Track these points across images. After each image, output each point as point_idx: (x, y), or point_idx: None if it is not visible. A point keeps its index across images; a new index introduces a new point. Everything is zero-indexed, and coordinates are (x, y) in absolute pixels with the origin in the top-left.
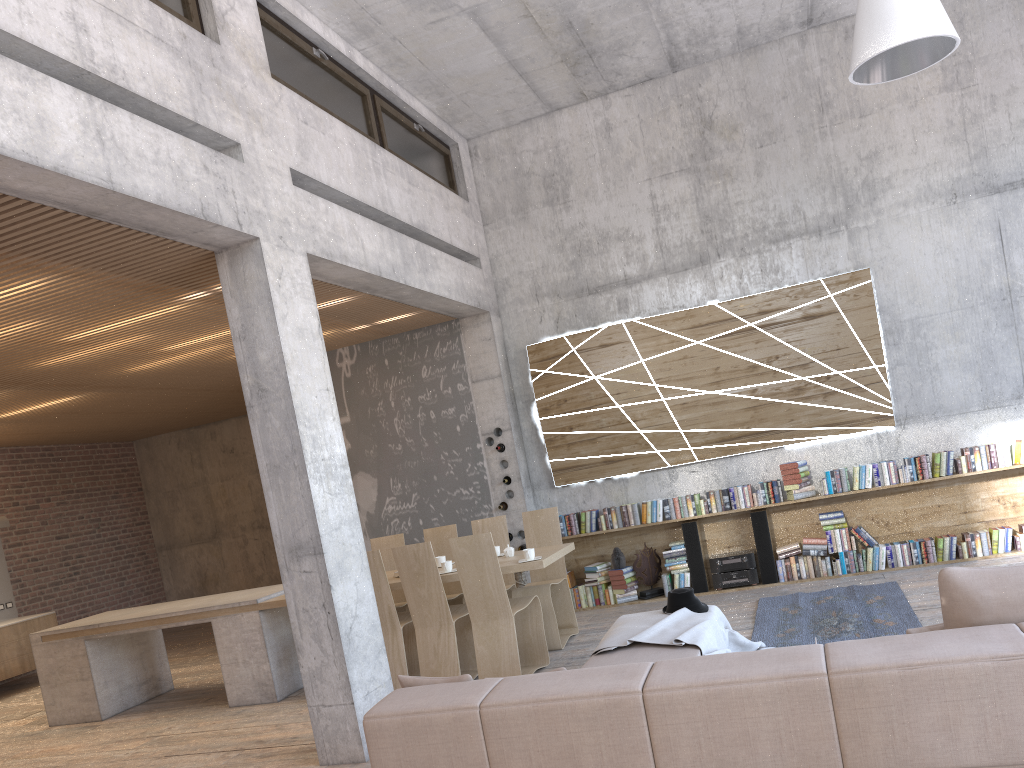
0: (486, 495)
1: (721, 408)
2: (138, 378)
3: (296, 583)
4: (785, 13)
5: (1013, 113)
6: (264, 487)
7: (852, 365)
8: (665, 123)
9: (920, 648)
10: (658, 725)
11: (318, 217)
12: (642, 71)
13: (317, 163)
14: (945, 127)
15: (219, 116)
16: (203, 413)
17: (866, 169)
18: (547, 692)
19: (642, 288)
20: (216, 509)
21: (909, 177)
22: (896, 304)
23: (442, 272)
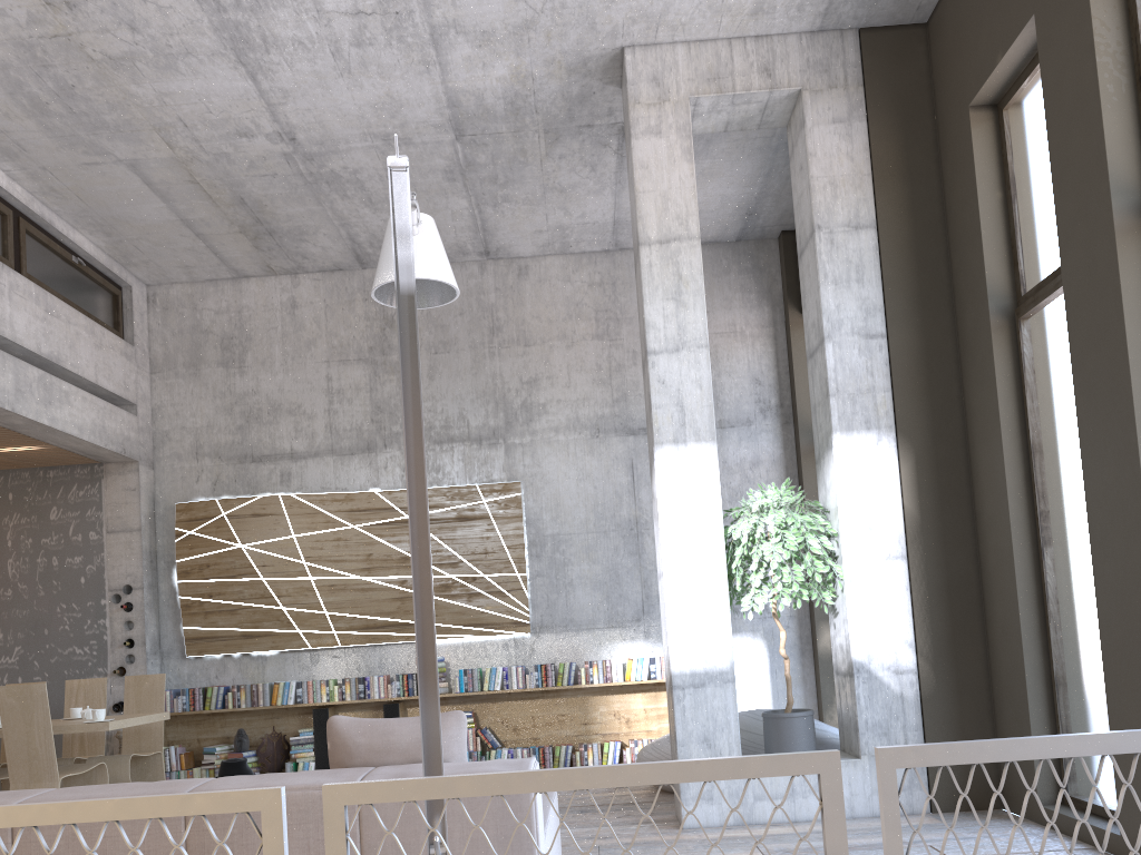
0: (103, 657)
1: (369, 595)
2: None
3: None
4: (461, 240)
5: None
6: None
7: (497, 570)
8: (350, 312)
9: (278, 780)
10: (22, 842)
11: None
12: (330, 260)
13: None
14: (595, 369)
15: None
16: None
17: (526, 392)
18: None
19: (307, 464)
20: None
21: (562, 407)
22: (541, 519)
23: (75, 409)
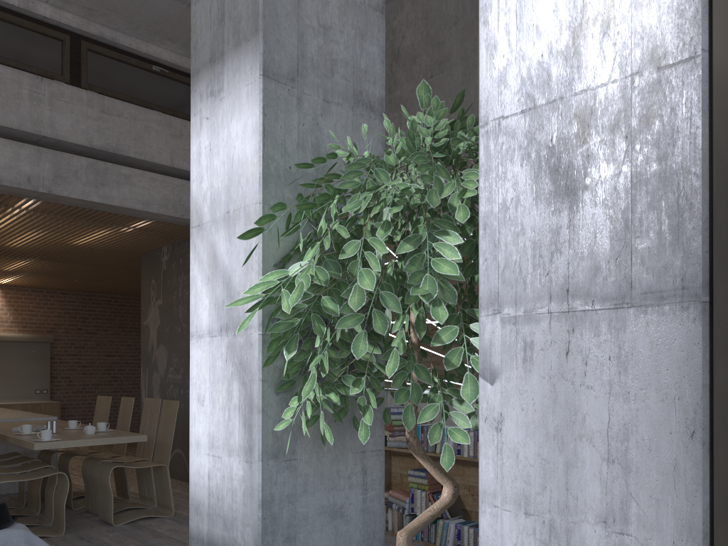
0: None
1: None
2: (37, 253)
3: None
4: None
5: None
6: None
7: None
8: None
9: None
10: None
11: None
12: None
13: None
14: None
15: None
16: None
17: None
18: None
19: None
20: None
21: None
22: None
23: (138, 188)
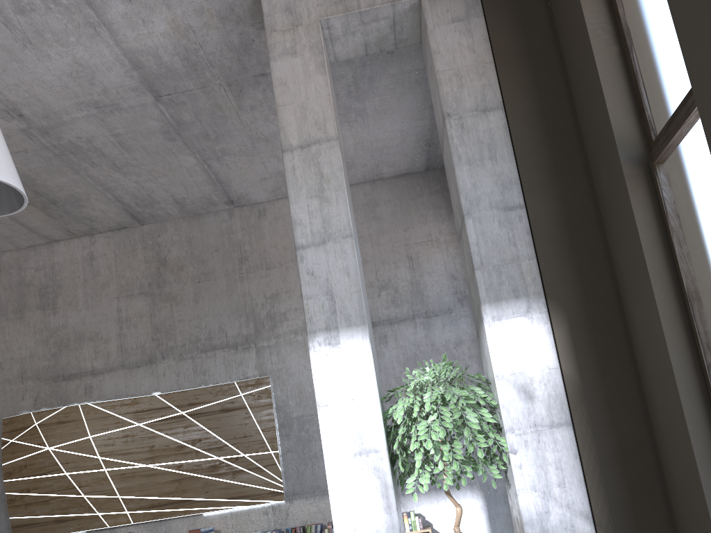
0: None
1: (153, 479)
2: None
3: None
4: (206, 193)
5: (366, 277)
6: None
7: (255, 450)
8: (133, 259)
9: None
10: None
11: None
12: (112, 220)
13: None
14: None
15: None
16: None
17: (270, 305)
18: None
19: (104, 378)
20: None
21: (298, 313)
22: (288, 404)
23: None
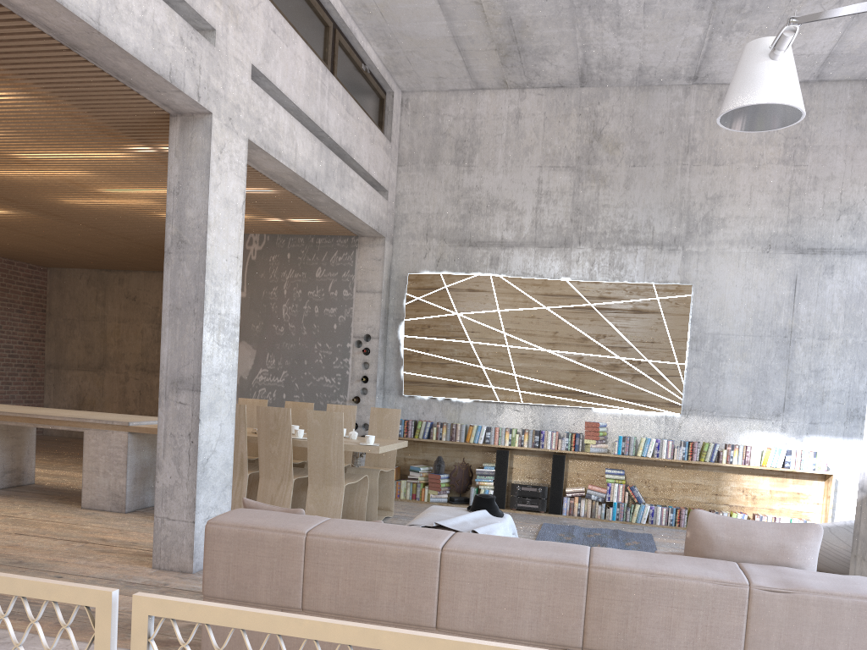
0: (344, 387)
1: (551, 365)
2: (69, 210)
3: (170, 411)
4: (678, 65)
5: (827, 195)
6: (163, 323)
7: (660, 358)
8: (564, 125)
9: (662, 563)
10: (447, 579)
11: (265, 113)
12: (557, 78)
13: (275, 68)
14: (775, 191)
15: (204, 1)
16: (117, 259)
17: (709, 207)
18: (365, 534)
19: (513, 252)
20: (107, 345)
21: (739, 222)
22: (705, 319)
23: (355, 192)
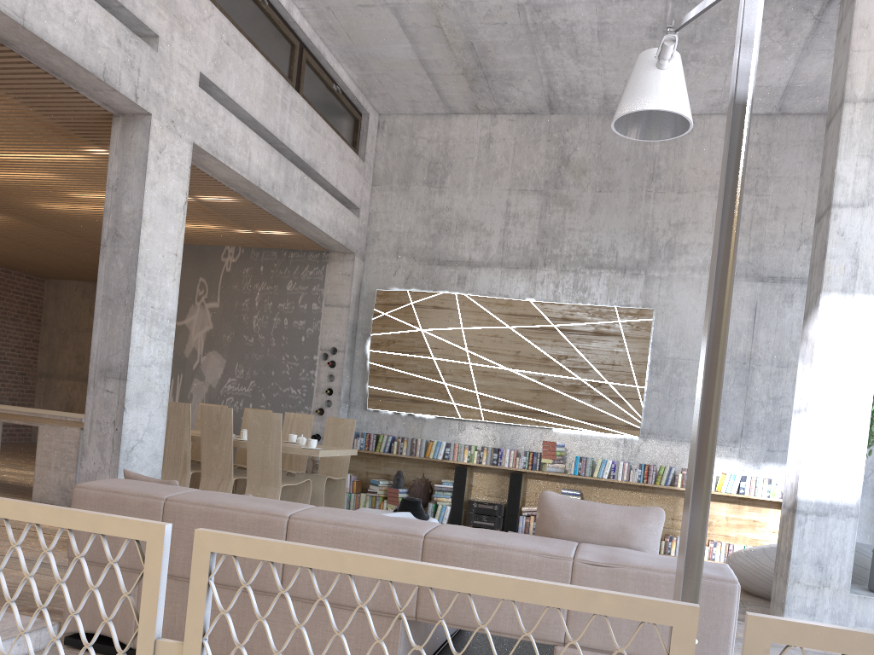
0: (309, 399)
1: (512, 384)
2: (49, 216)
3: (98, 398)
4: None
5: (788, 225)
6: (95, 313)
7: (620, 380)
8: (533, 150)
9: (499, 538)
10: None
11: (214, 120)
12: (526, 104)
13: (228, 78)
14: None
15: (146, 8)
16: None
17: (672, 233)
18: (221, 502)
19: (480, 272)
20: None
21: (701, 249)
22: (665, 343)
23: (320, 206)
